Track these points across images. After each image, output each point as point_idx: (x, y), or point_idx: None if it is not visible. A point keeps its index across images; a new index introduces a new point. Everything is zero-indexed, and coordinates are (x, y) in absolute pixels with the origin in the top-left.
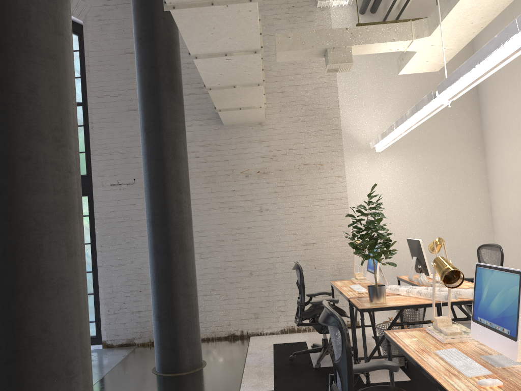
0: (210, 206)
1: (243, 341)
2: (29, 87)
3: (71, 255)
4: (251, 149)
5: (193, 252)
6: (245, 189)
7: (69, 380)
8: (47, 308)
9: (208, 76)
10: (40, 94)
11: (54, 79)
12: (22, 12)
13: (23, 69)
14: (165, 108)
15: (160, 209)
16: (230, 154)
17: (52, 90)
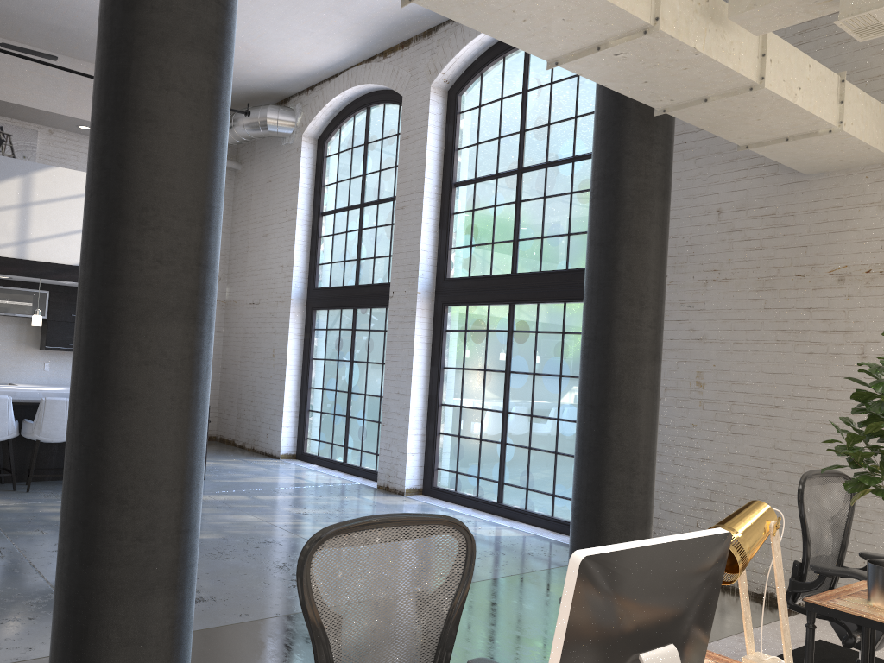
0: (760, 337)
1: (777, 613)
2: (118, 160)
3: (146, 363)
4: (858, 222)
5: (646, 414)
6: (834, 306)
7: (120, 510)
8: (104, 419)
9: (630, 89)
10: (129, 168)
11: (150, 147)
12: (122, 72)
13: (115, 140)
14: (619, 153)
15: (592, 330)
16: (812, 233)
17: (146, 161)
